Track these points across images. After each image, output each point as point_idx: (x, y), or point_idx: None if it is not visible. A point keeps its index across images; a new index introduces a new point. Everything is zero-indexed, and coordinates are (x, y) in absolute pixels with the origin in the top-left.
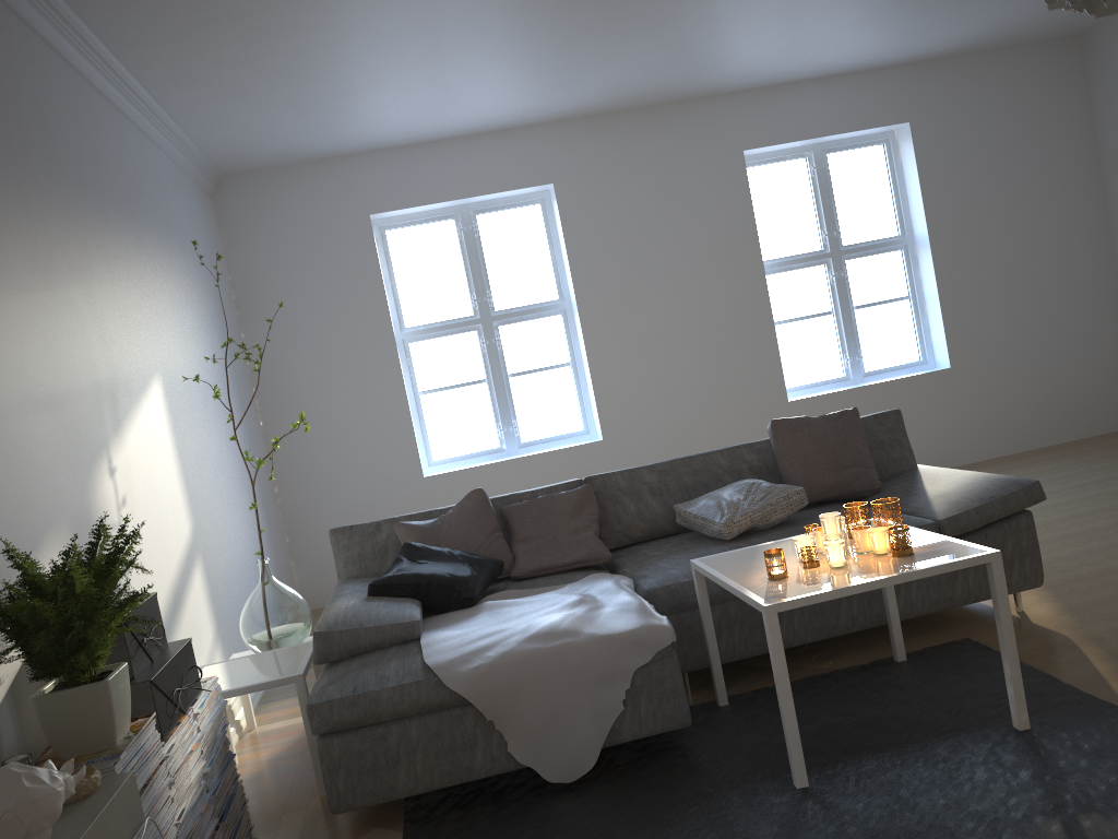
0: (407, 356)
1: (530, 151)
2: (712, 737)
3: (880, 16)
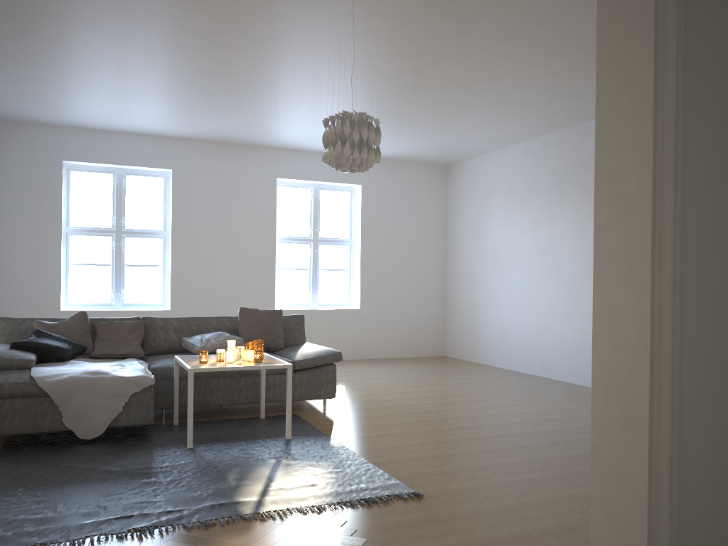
0: (67, 242)
1: (163, 149)
2: (163, 433)
3: None
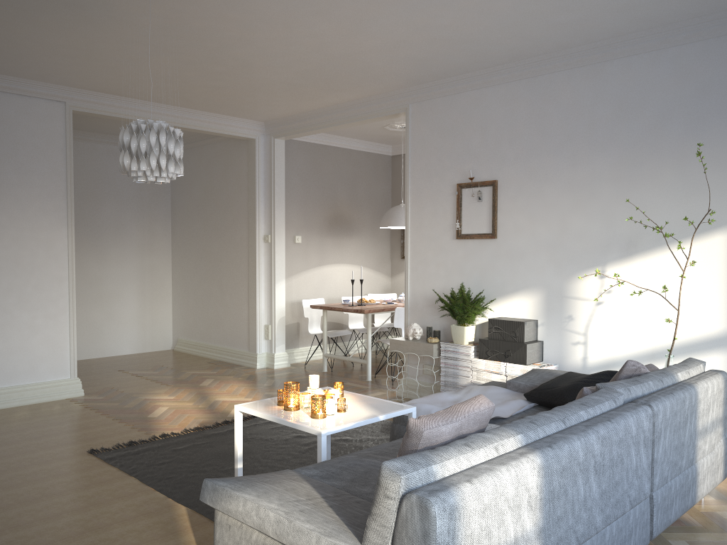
0: None
1: None
2: None
3: None
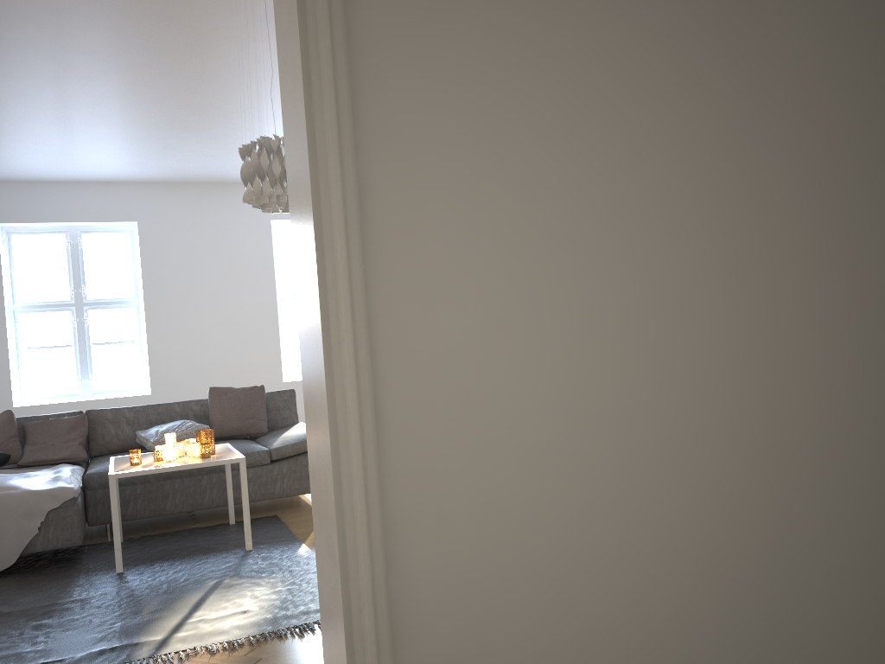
0: (16, 322)
1: (123, 198)
2: (98, 555)
3: None
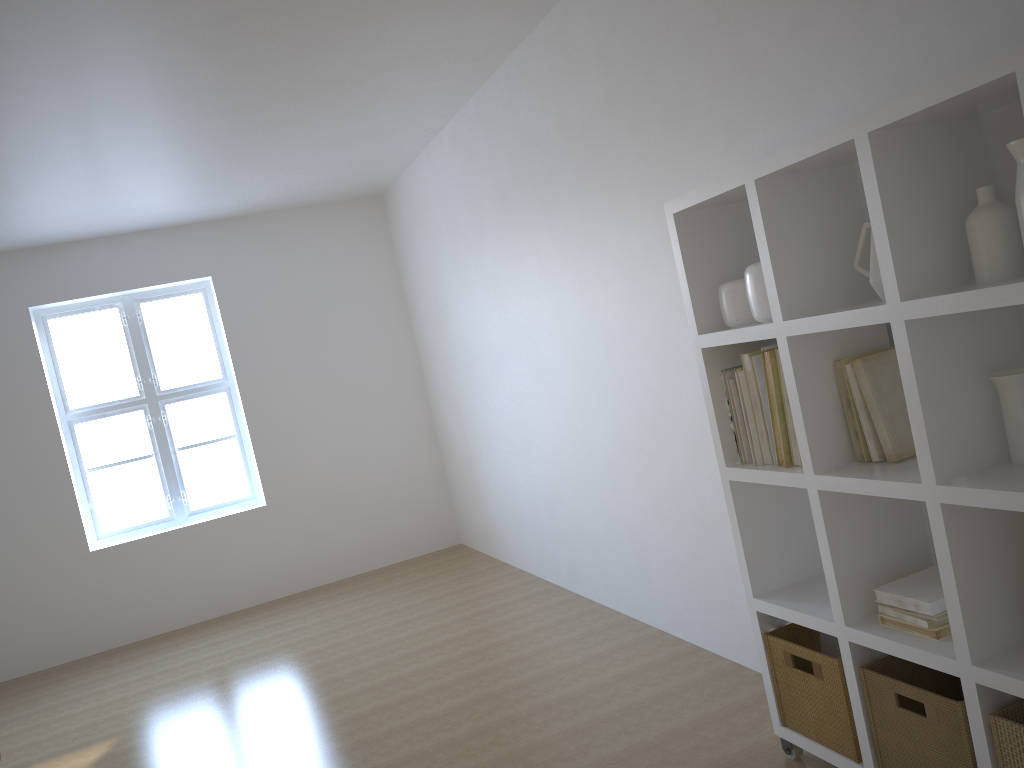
0: None
1: None
2: None
3: (76, 201)
